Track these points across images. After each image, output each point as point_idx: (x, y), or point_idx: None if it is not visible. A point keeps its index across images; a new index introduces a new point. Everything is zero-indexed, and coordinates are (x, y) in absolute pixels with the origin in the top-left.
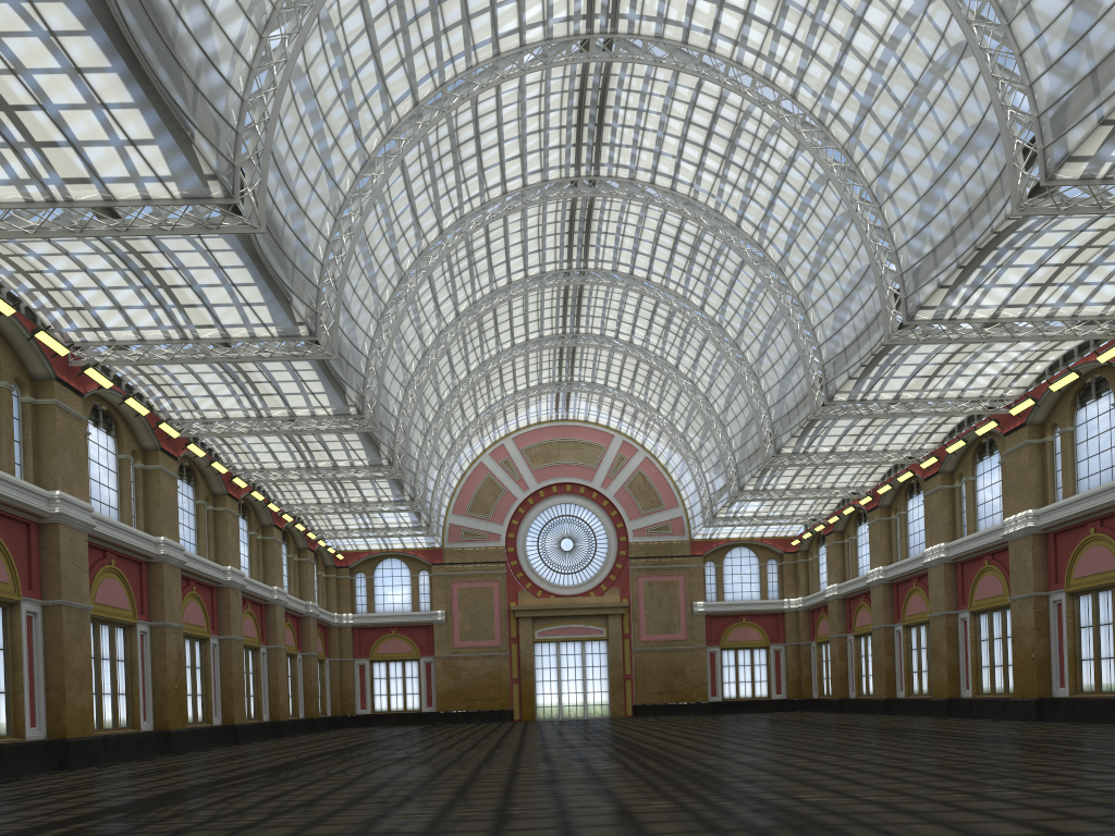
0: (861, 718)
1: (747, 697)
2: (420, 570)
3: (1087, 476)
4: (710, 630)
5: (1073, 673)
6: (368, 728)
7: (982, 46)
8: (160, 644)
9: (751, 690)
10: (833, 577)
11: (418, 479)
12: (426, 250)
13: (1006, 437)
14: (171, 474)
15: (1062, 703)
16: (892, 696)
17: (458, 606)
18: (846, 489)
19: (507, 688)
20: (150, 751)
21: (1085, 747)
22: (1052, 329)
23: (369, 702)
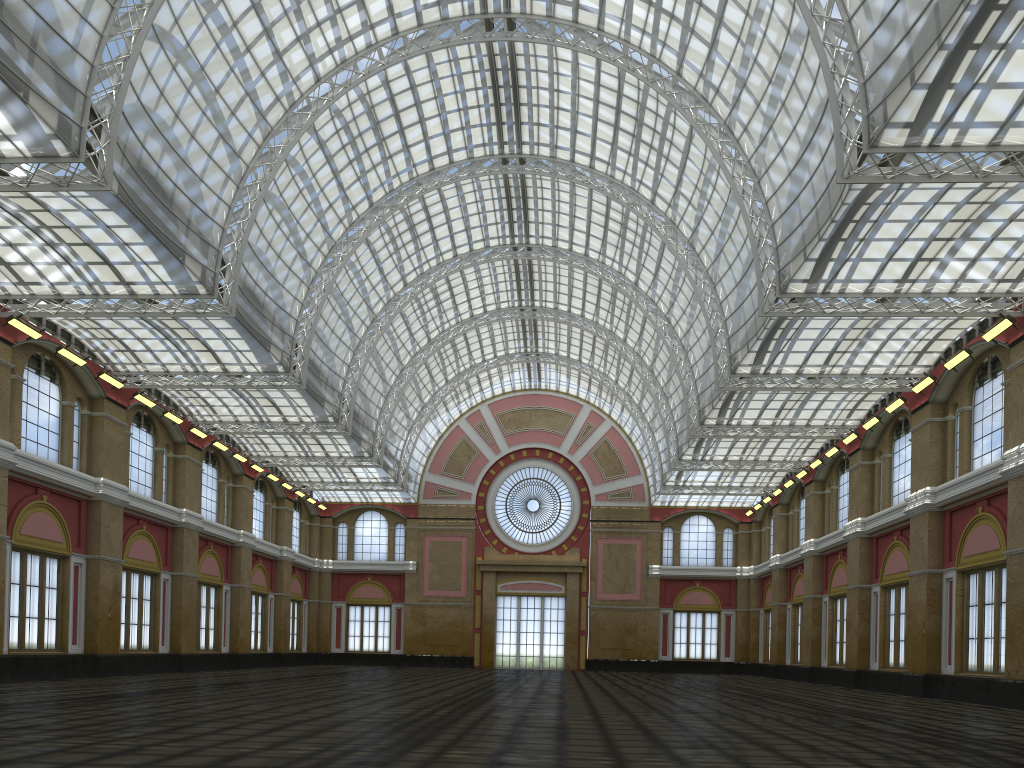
0: (777, 684)
1: (697, 658)
2: (397, 523)
3: (981, 455)
4: (664, 593)
5: (959, 651)
6: (335, 666)
7: (819, 14)
8: (94, 576)
9: (701, 652)
10: (777, 547)
11: (377, 437)
12: (356, 222)
13: (913, 414)
14: (118, 421)
15: (945, 681)
16: (816, 664)
17: (429, 558)
18: (783, 462)
19: (470, 636)
20: (74, 672)
21: (885, 724)
22: (933, 305)
23: (343, 642)
